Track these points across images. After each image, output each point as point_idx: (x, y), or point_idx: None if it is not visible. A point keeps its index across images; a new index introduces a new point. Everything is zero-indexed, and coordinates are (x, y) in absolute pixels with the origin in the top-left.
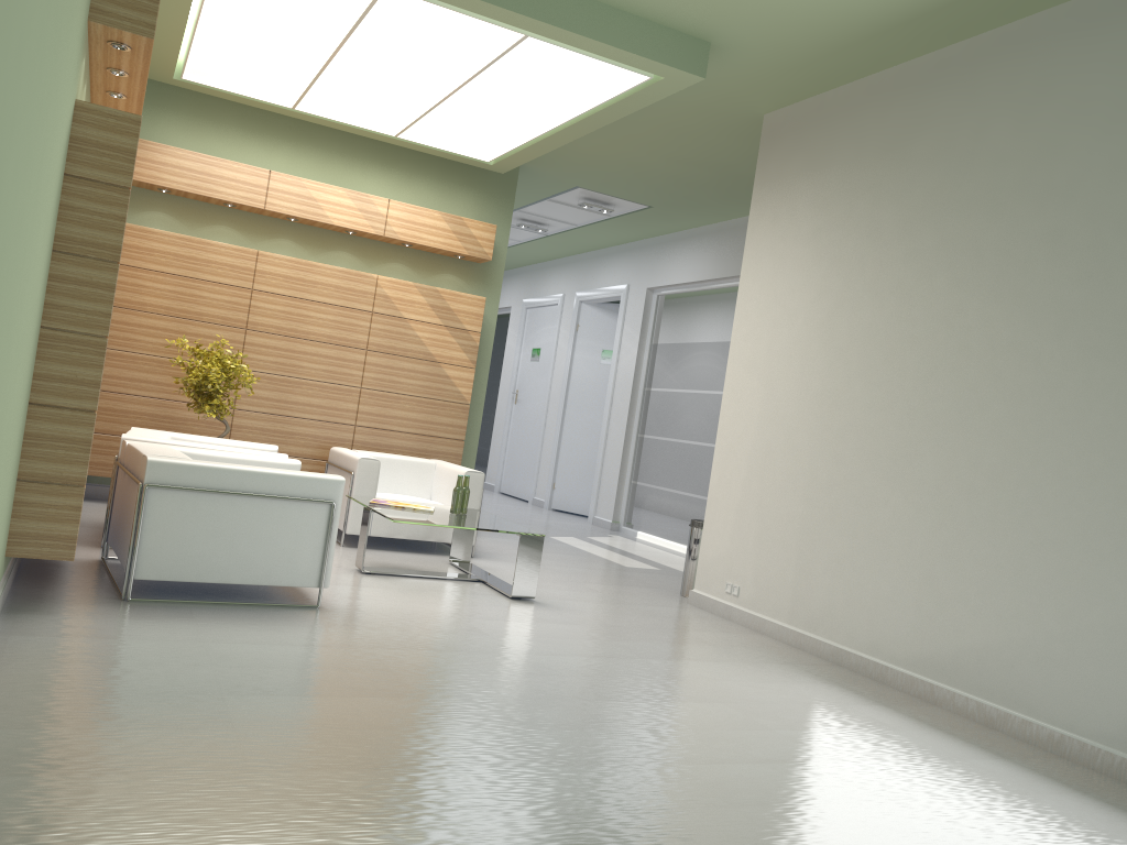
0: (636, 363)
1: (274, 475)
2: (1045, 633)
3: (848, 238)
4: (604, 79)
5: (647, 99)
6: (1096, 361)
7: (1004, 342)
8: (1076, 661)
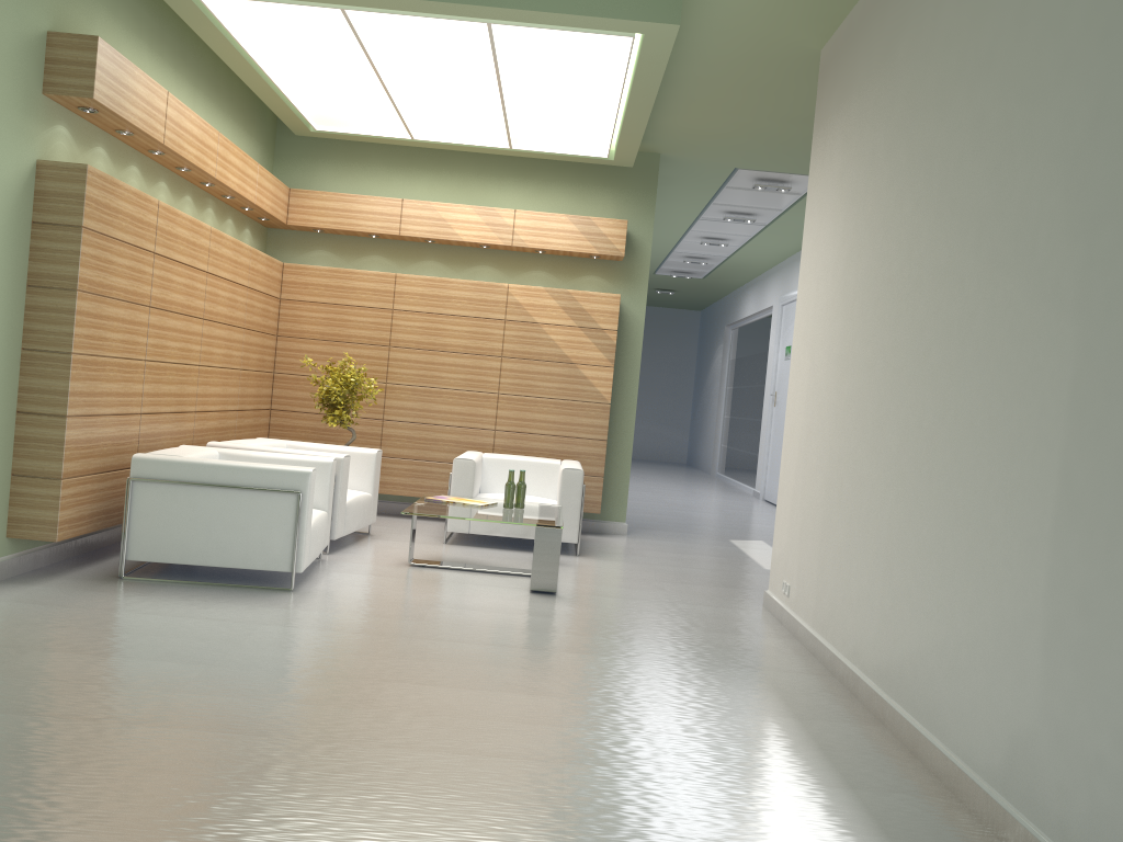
0: None
1: (243, 468)
2: (955, 635)
3: (858, 172)
4: (602, 50)
5: (657, 61)
6: (1000, 275)
7: (942, 268)
8: (974, 672)
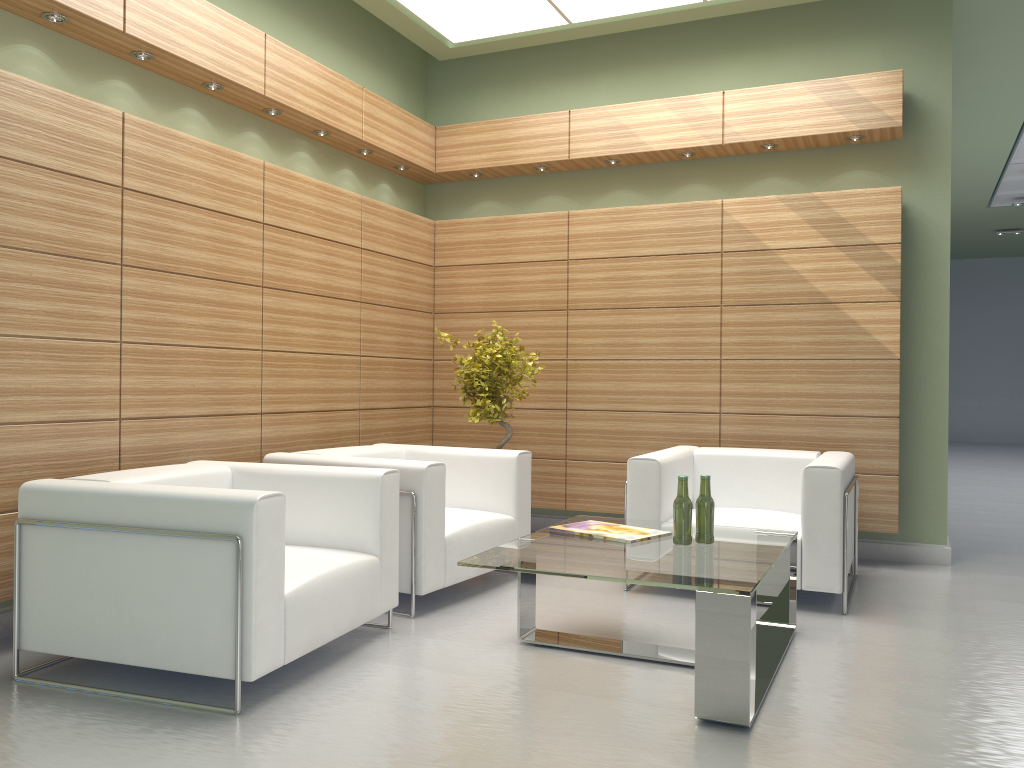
0: None
1: (159, 499)
2: None
3: None
4: None
5: None
6: None
7: None
8: None
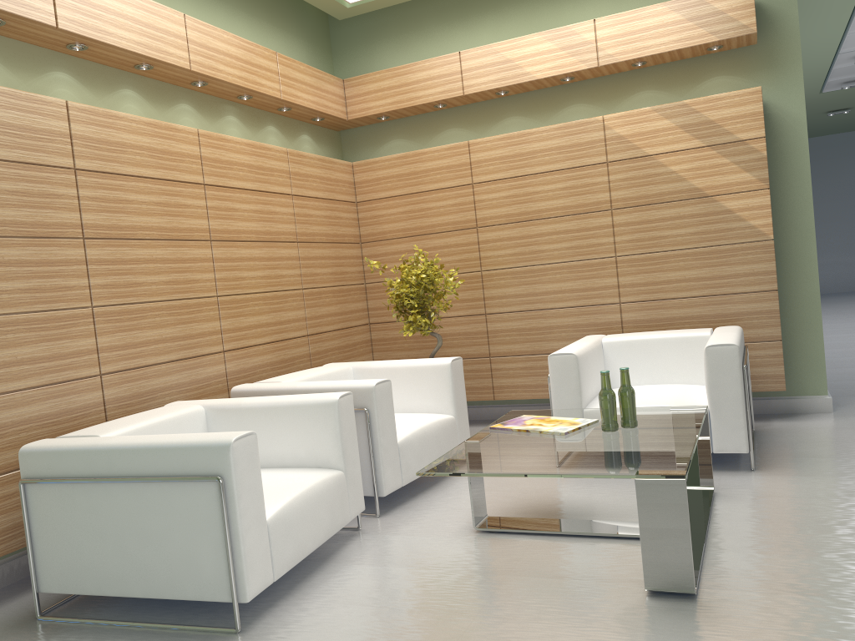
0: None
1: (144, 449)
2: None
3: None
4: None
5: None
6: None
7: None
8: None
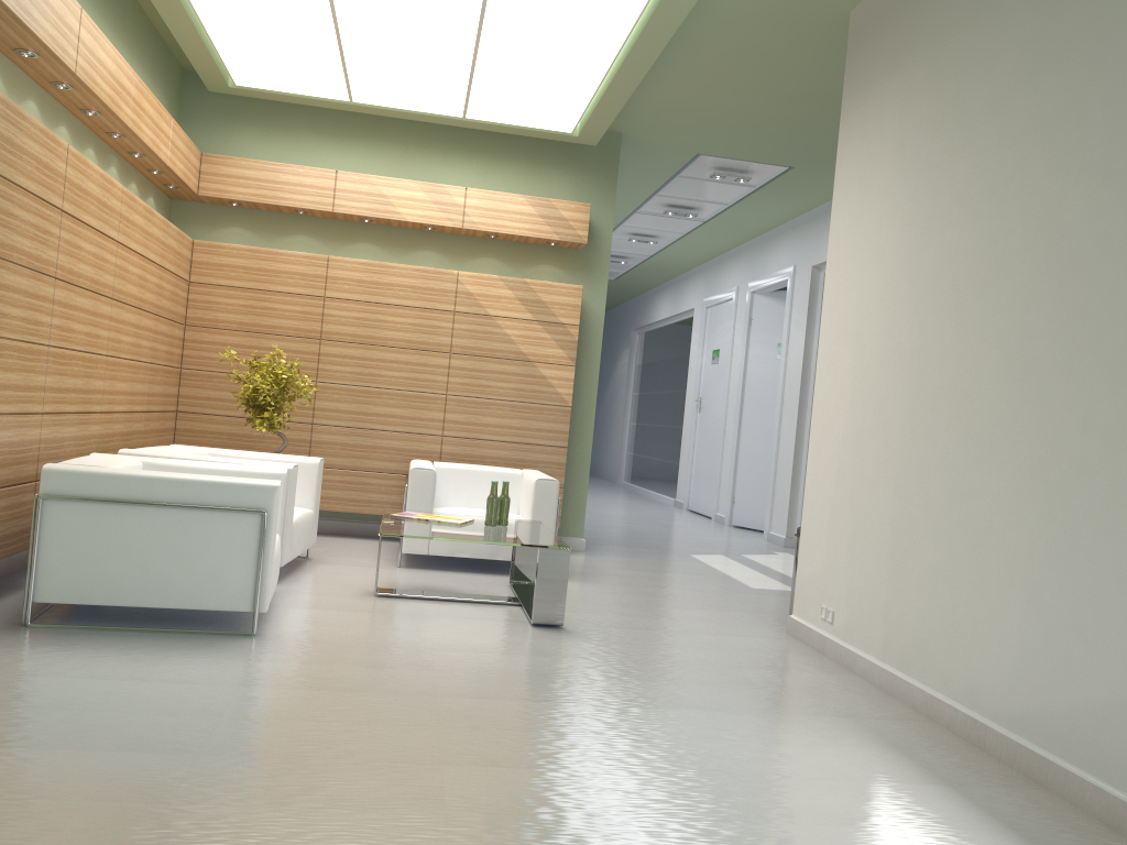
0: (804, 353)
1: (191, 482)
2: None
3: (934, 138)
4: None
5: (678, 9)
6: None
7: (1119, 237)
8: None
